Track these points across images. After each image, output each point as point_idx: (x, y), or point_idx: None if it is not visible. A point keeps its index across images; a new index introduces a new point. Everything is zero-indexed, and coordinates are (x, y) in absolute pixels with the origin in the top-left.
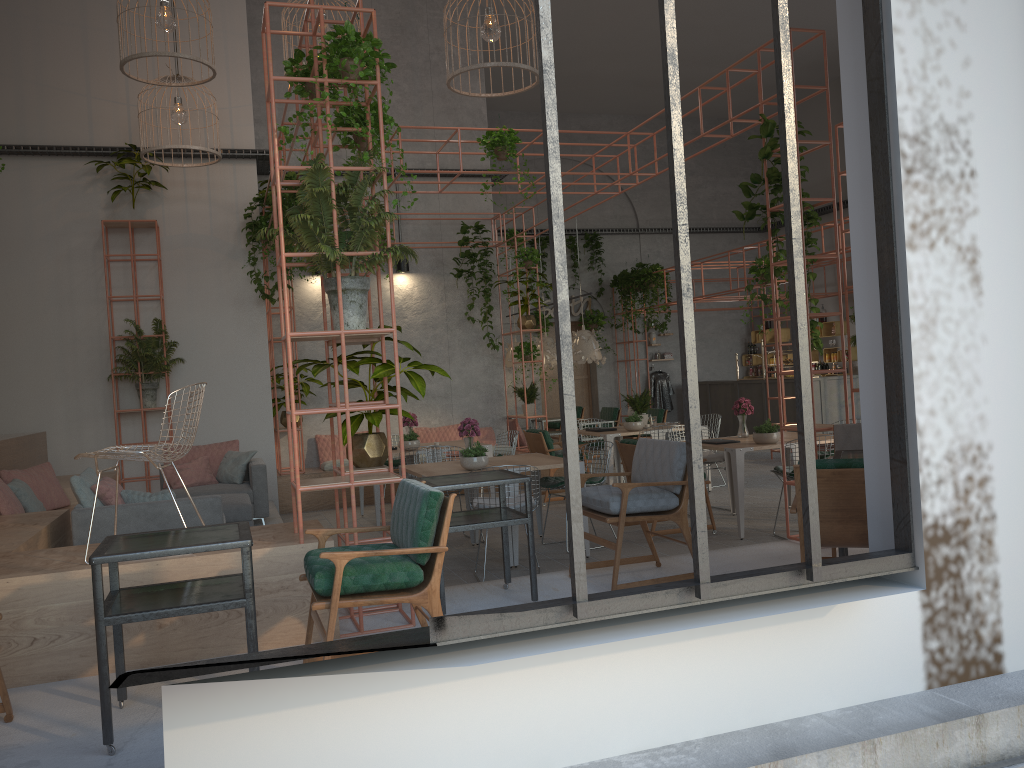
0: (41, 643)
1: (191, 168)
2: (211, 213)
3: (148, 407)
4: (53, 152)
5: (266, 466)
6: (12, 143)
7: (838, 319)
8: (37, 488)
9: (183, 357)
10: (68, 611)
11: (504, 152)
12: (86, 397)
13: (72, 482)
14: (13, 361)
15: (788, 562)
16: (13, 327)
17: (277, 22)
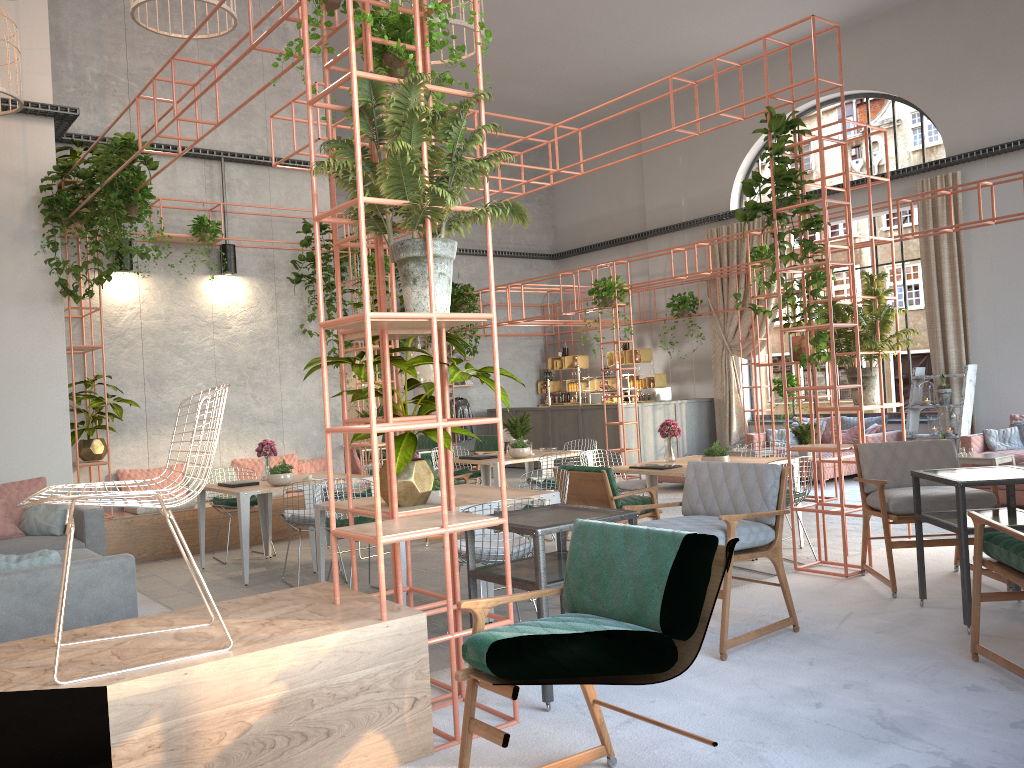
0: None
1: None
2: None
3: None
4: None
5: None
6: None
7: (641, 347)
8: None
9: None
10: None
11: None
12: None
13: None
14: None
15: (840, 597)
16: None
17: None
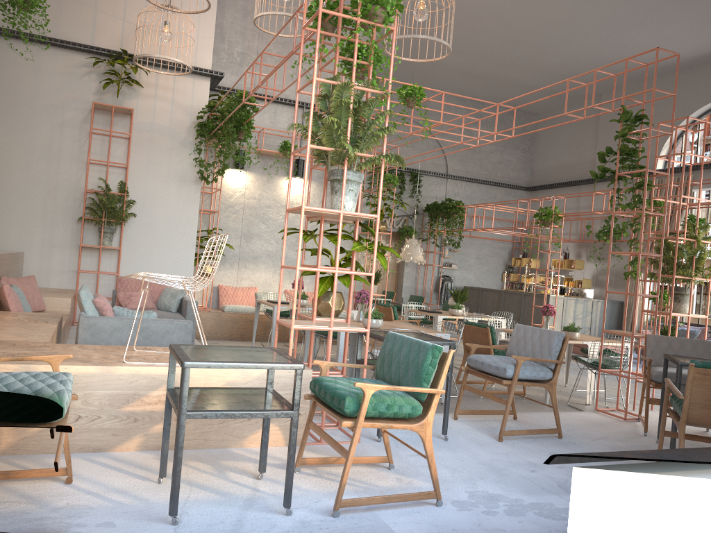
0: (84, 420)
1: (162, 75)
2: (172, 111)
3: (105, 245)
4: (63, 45)
5: None
6: (33, 33)
7: (577, 258)
8: (26, 294)
9: (135, 213)
10: (108, 398)
11: (413, 102)
12: (58, 231)
13: (80, 294)
14: (7, 195)
15: (609, 429)
16: (11, 170)
17: None
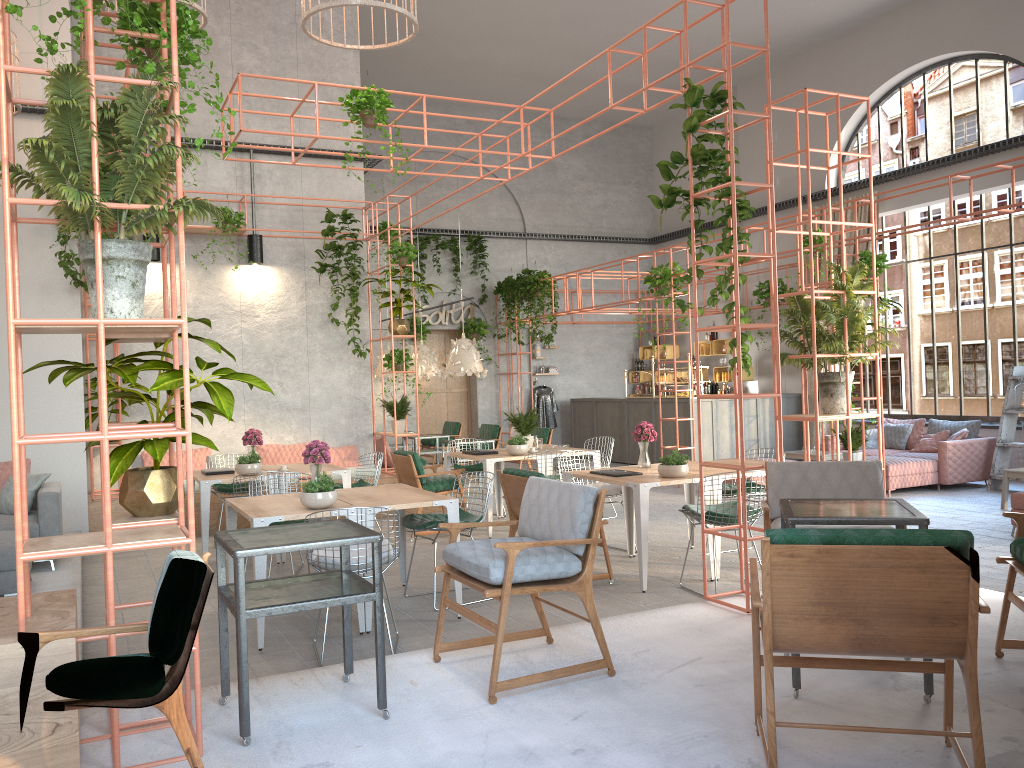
0: None
1: None
2: None
3: None
4: None
5: (74, 489)
6: None
7: (729, 337)
8: None
9: None
10: None
11: (372, 117)
12: None
13: None
14: None
15: (712, 637)
16: None
17: None
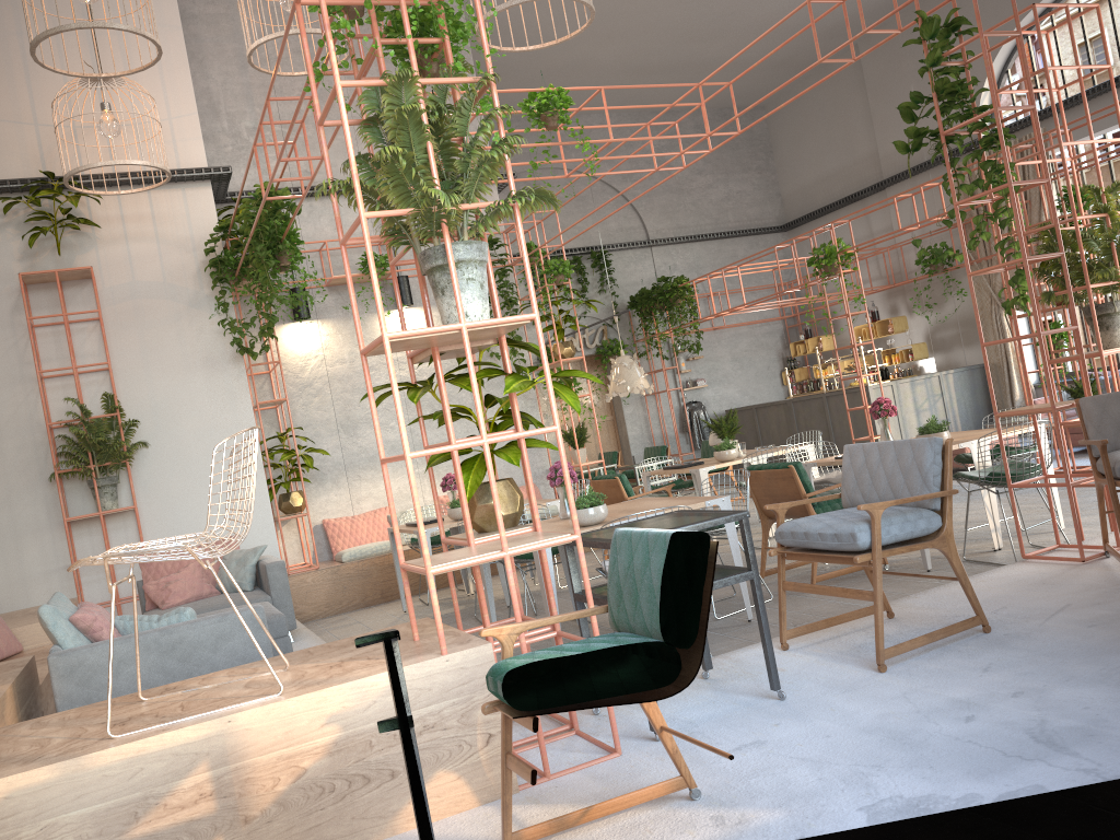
0: None
1: (128, 198)
2: (161, 253)
3: (108, 509)
4: None
5: None
6: None
7: (893, 315)
8: None
9: (145, 440)
10: (93, 821)
11: (554, 118)
12: (22, 507)
13: (42, 615)
14: None
15: (1064, 587)
16: None
17: (213, 14)
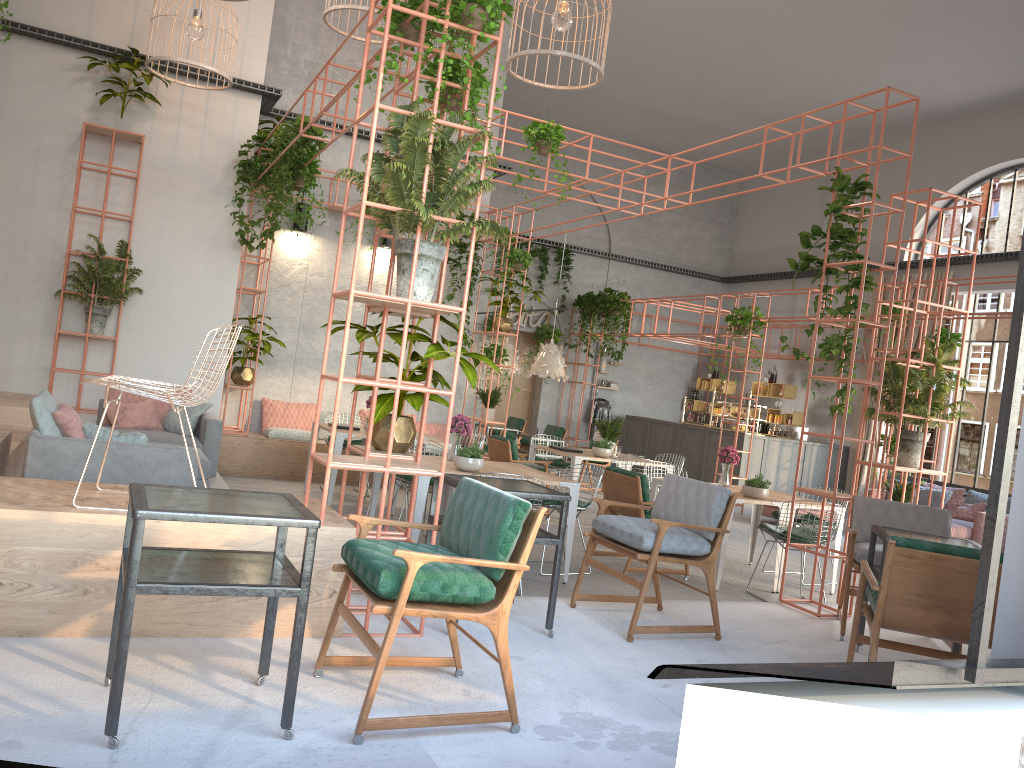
0: (6, 590)
1: (191, 89)
2: (203, 142)
3: (94, 334)
4: (44, 37)
5: None
6: None
7: (787, 383)
8: None
9: (141, 288)
10: (46, 558)
11: (547, 147)
12: (26, 309)
13: (33, 404)
14: None
15: (792, 628)
16: None
17: None
